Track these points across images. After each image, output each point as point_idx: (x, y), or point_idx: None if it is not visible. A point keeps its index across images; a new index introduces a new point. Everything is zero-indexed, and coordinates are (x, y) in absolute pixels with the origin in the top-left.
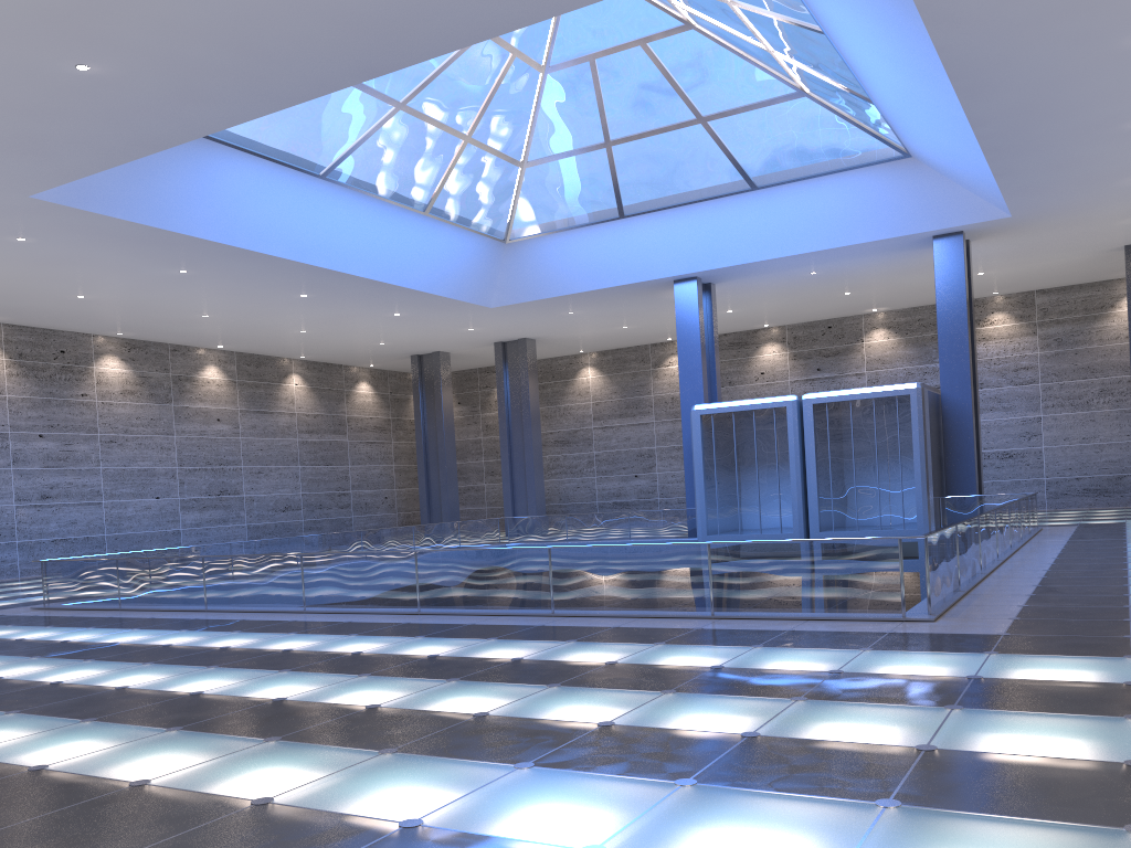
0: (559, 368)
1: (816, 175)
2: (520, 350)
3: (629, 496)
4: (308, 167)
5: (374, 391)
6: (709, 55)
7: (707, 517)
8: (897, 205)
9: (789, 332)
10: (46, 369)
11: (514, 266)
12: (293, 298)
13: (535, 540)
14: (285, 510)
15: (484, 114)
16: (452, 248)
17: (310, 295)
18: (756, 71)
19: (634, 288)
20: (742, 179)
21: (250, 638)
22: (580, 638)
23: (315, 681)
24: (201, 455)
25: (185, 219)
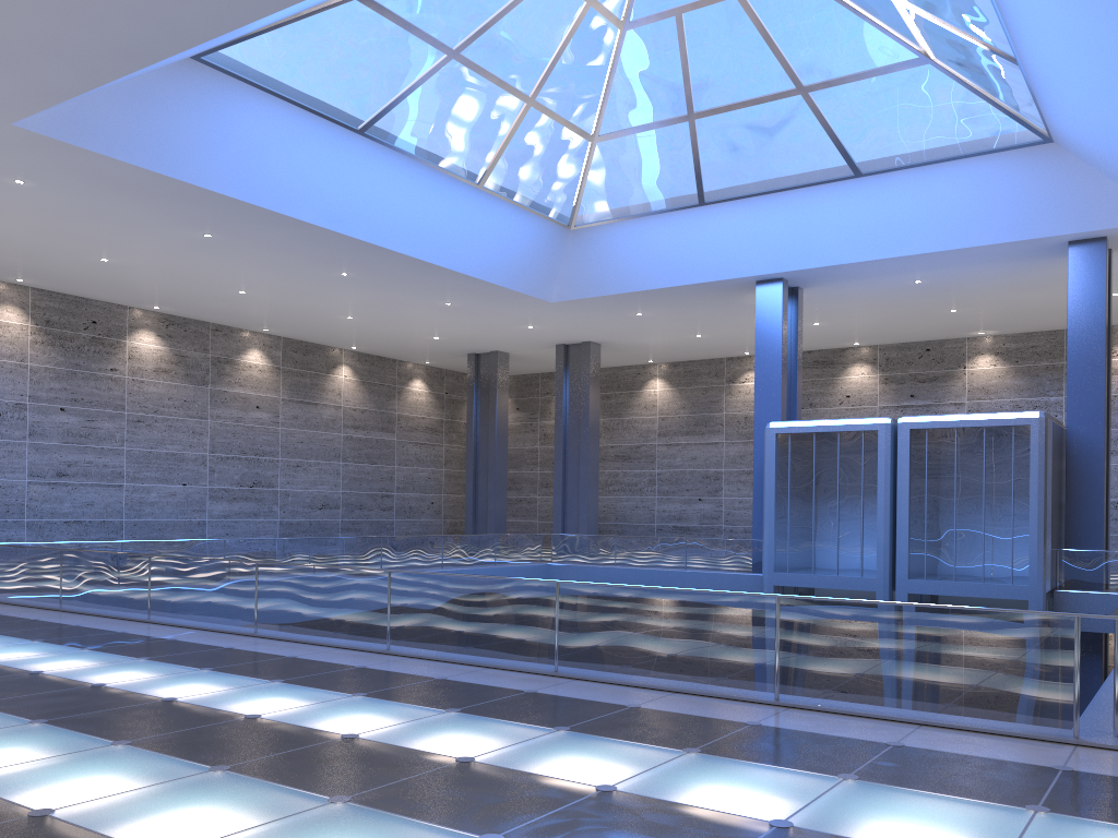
0: (625, 378)
1: (934, 161)
2: (583, 354)
3: (690, 520)
4: (344, 118)
5: (429, 390)
6: (817, 11)
7: (775, 551)
8: (1029, 202)
9: (881, 353)
10: (75, 339)
11: (578, 256)
12: (333, 277)
13: (579, 561)
14: (322, 508)
15: (551, 73)
16: (509, 230)
17: (352, 274)
18: (871, 31)
19: (711, 288)
20: (845, 163)
21: (146, 672)
22: (576, 725)
23: (137, 774)
24: (236, 443)
25: (198, 168)
